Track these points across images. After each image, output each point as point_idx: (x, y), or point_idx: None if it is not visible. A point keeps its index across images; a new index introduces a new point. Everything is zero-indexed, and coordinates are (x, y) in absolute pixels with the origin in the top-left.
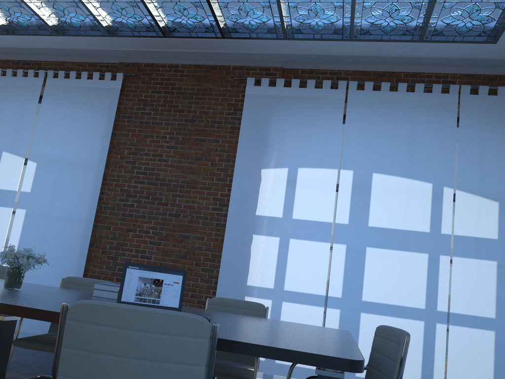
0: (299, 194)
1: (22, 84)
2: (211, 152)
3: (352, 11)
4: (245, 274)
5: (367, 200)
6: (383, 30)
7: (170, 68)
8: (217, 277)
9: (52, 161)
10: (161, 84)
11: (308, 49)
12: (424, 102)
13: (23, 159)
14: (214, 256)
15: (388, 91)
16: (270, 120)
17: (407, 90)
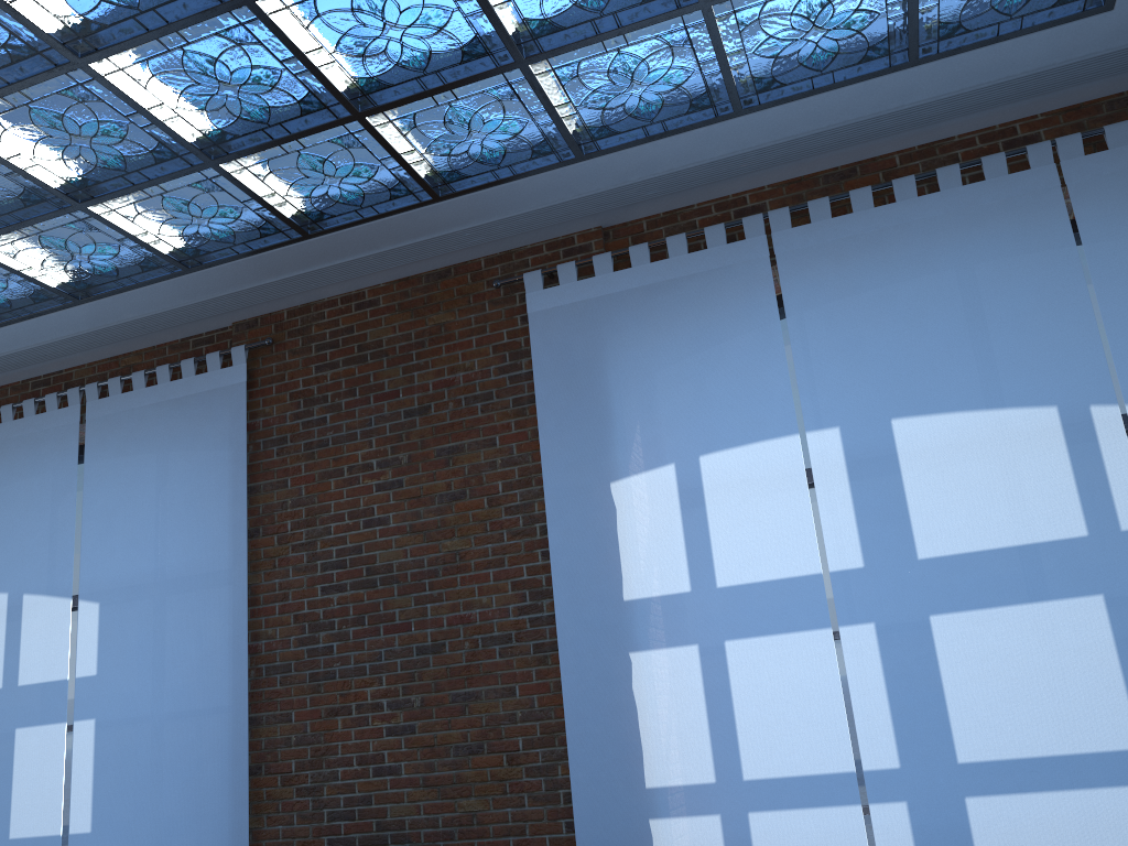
0: (719, 521)
1: (39, 431)
2: (482, 474)
3: (716, 42)
4: (635, 760)
5: (897, 492)
6: (810, 65)
7: (346, 303)
8: (568, 782)
9: (130, 589)
10: (333, 346)
11: (645, 165)
12: (973, 209)
13: (68, 600)
14: (550, 731)
15: (871, 207)
16: (602, 358)
17: (920, 192)
